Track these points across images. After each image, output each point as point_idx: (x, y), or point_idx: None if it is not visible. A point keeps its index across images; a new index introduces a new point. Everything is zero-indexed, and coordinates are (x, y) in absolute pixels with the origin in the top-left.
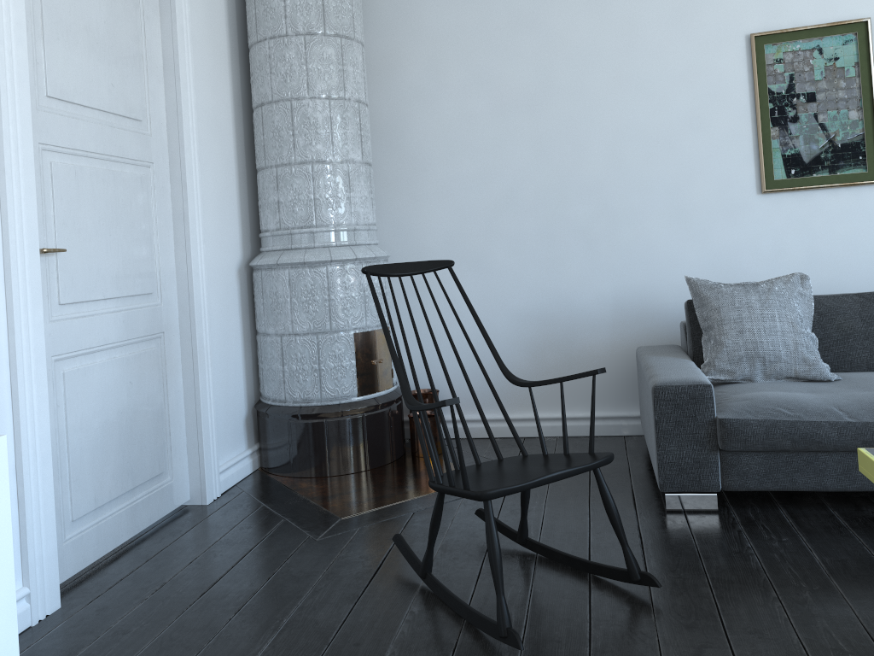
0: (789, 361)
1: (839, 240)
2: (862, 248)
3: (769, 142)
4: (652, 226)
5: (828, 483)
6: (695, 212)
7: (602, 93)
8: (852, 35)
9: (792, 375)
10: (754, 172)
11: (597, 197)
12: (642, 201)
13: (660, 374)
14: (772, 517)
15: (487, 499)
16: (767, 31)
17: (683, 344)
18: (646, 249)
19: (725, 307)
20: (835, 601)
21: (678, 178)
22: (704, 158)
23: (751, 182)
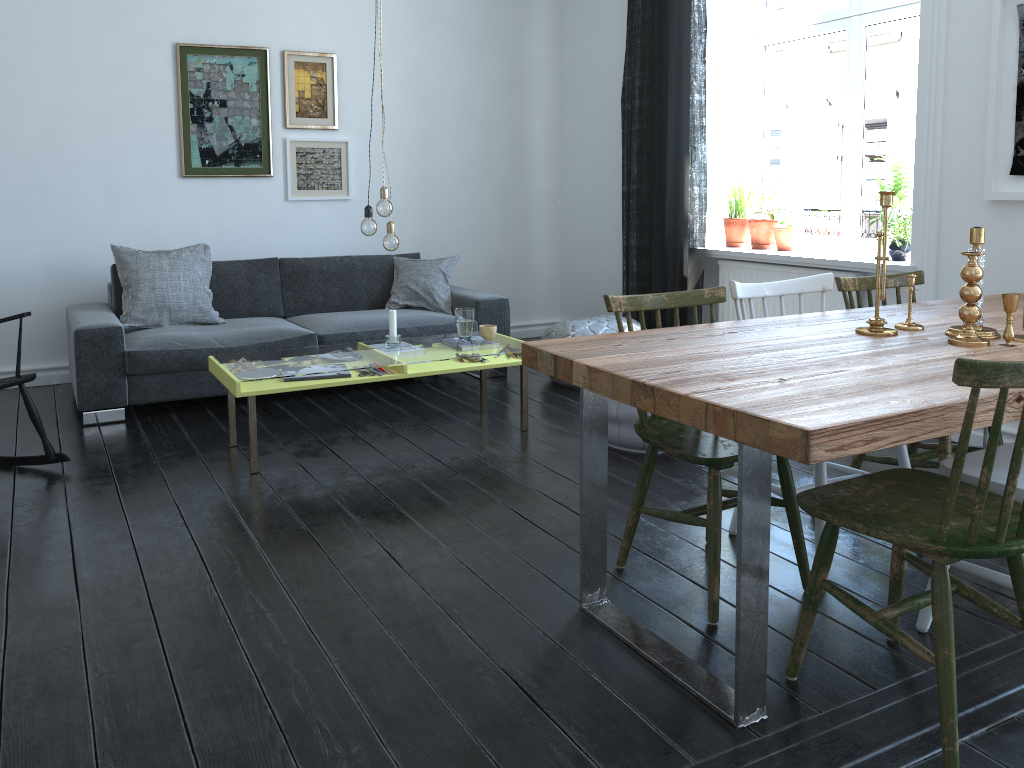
0: (189, 310)
1: (241, 219)
2: (257, 225)
3: (189, 136)
4: (85, 199)
5: (205, 391)
6: (125, 189)
7: (38, 73)
8: (255, 59)
9: (191, 320)
10: (177, 159)
11: (31, 169)
12: (76, 176)
13: (82, 322)
14: (165, 419)
15: None
16: (191, 43)
17: (109, 301)
18: (79, 220)
19: (142, 269)
20: (189, 451)
21: (110, 159)
22: (134, 143)
23: (174, 167)
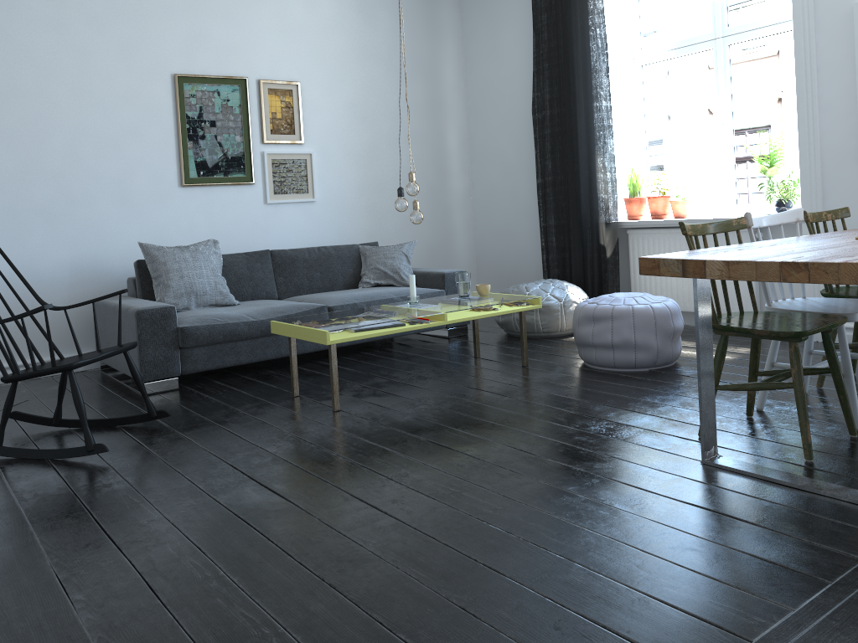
0: (211, 294)
1: (230, 220)
2: (243, 225)
3: (187, 151)
4: (103, 207)
5: (242, 359)
6: (135, 198)
7: (62, 100)
8: (237, 86)
9: (213, 303)
10: (177, 171)
11: (57, 183)
12: (95, 187)
13: (136, 305)
14: (213, 384)
15: (75, 368)
16: (186, 74)
17: (132, 293)
18: (98, 225)
19: (169, 261)
20: (262, 403)
21: (122, 172)
22: (142, 158)
23: (175, 178)
